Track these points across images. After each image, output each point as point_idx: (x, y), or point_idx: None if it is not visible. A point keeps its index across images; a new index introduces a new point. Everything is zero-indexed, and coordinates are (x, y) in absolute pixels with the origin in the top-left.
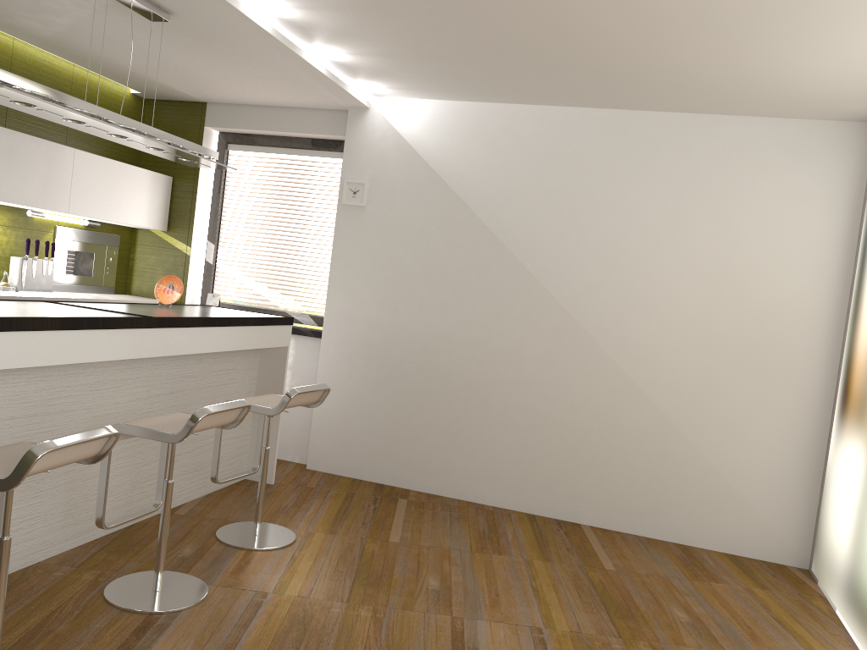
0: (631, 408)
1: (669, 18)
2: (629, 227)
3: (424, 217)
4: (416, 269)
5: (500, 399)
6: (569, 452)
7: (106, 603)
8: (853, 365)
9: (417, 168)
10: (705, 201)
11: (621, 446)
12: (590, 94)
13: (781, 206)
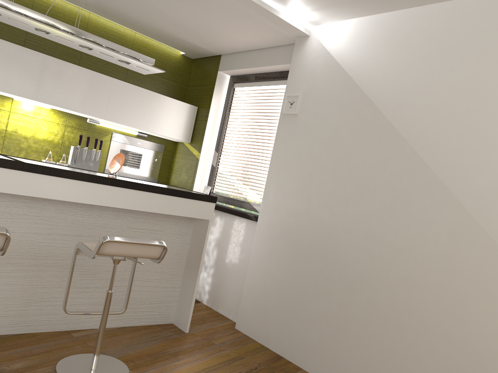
0: None
1: None
2: None
3: (339, 119)
4: (329, 165)
5: (389, 298)
6: None
7: None
8: None
9: (338, 78)
10: None
11: None
12: None
13: None
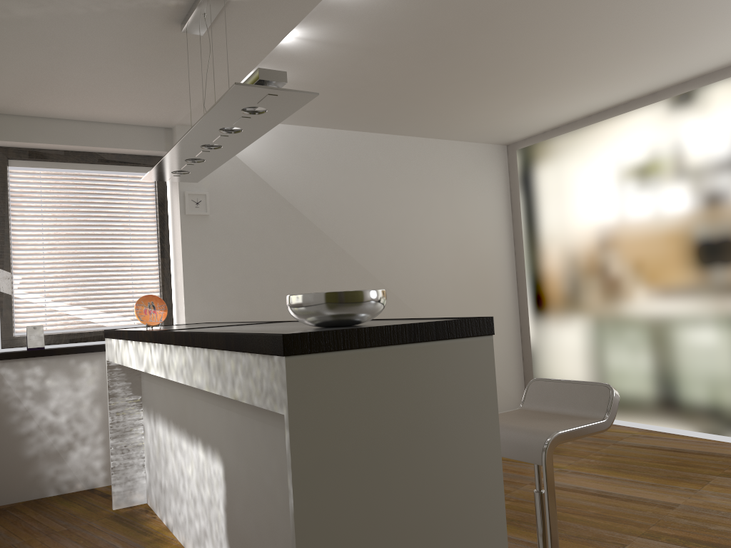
0: None
1: (529, 80)
2: (404, 215)
3: (263, 220)
4: (264, 265)
5: None
6: None
7: None
8: (545, 281)
9: (250, 179)
10: (441, 194)
11: None
12: (387, 122)
13: (476, 196)
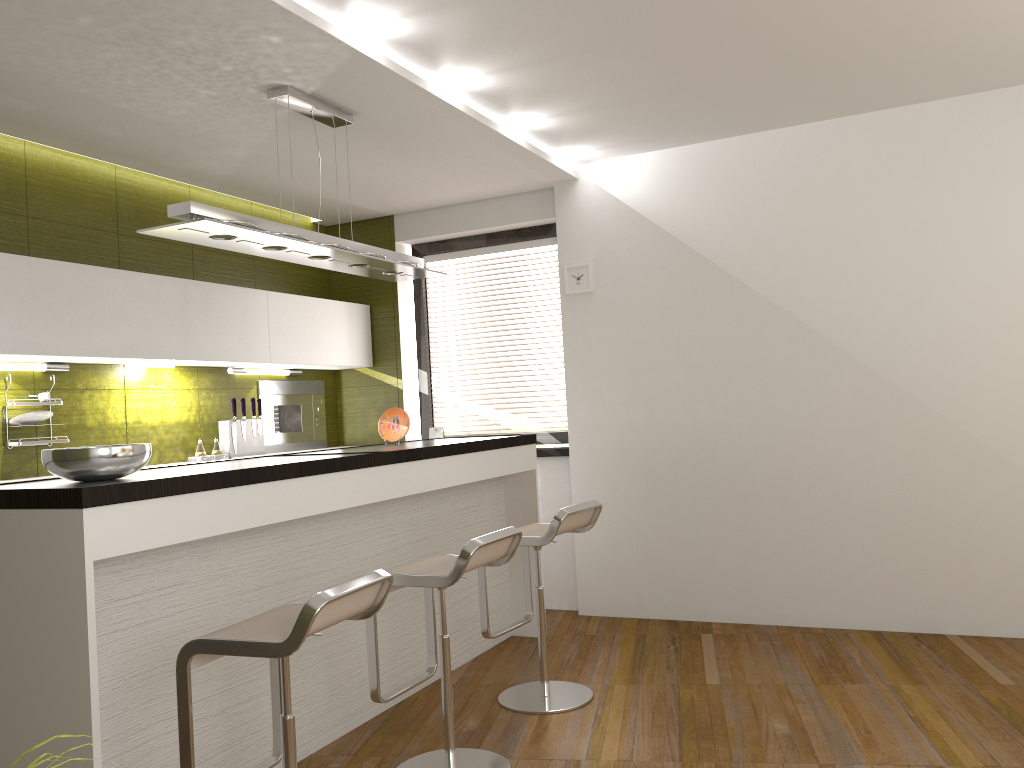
0: (982, 474)
1: None
2: (929, 247)
3: (666, 289)
4: (669, 352)
5: (805, 492)
6: (909, 543)
7: None
8: None
9: (647, 234)
10: None
11: (978, 525)
12: (847, 97)
13: None
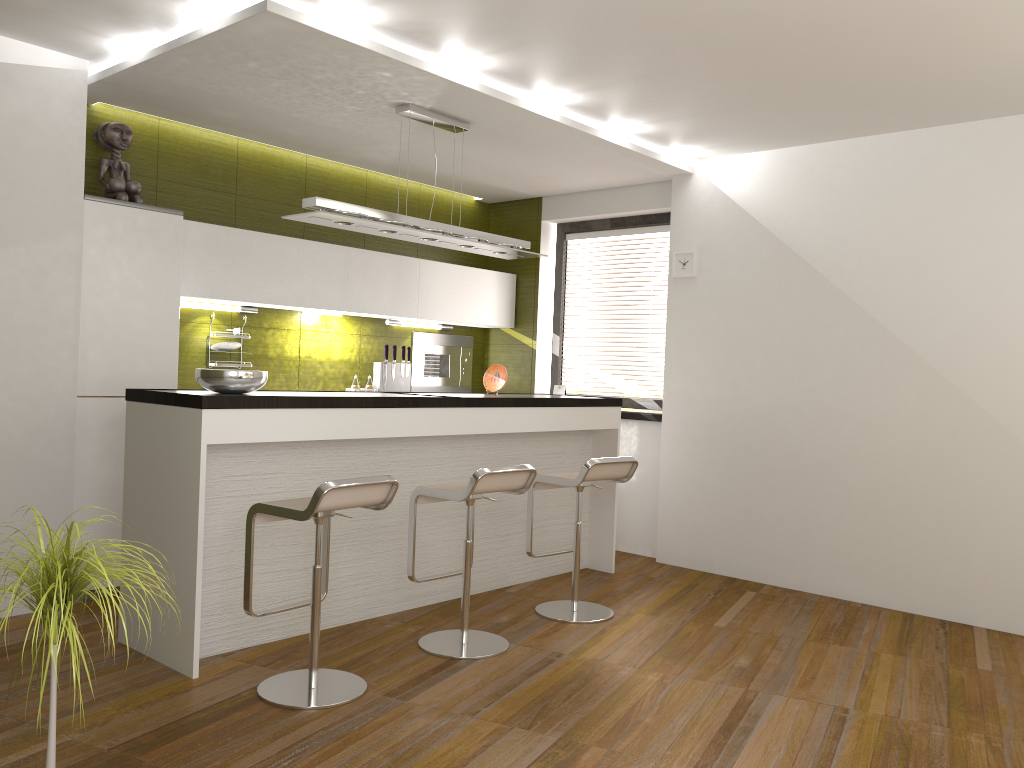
0: None
1: (946, 13)
2: (1003, 257)
3: (758, 279)
4: (754, 337)
5: (861, 477)
6: (951, 537)
7: (418, 648)
8: None
9: (747, 228)
10: None
11: (1019, 528)
12: (927, 111)
13: None
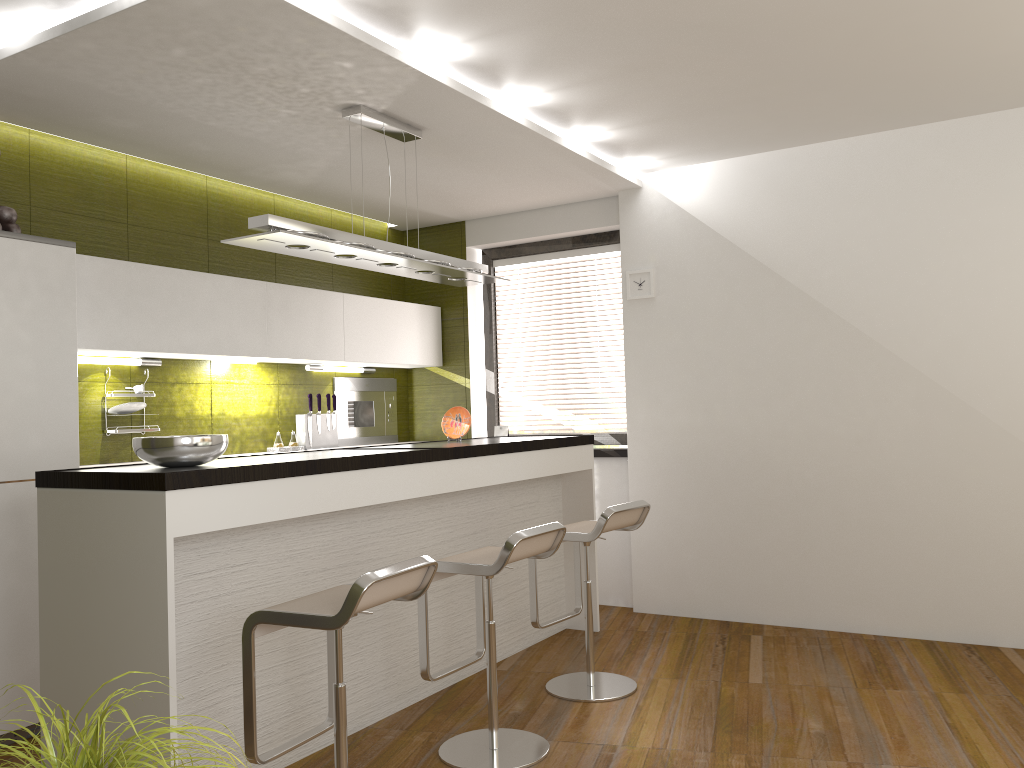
0: None
1: None
2: (992, 258)
3: (726, 296)
4: (727, 358)
5: (860, 499)
6: (964, 554)
7: (443, 764)
8: None
9: (708, 242)
10: None
11: None
12: (908, 109)
13: None
